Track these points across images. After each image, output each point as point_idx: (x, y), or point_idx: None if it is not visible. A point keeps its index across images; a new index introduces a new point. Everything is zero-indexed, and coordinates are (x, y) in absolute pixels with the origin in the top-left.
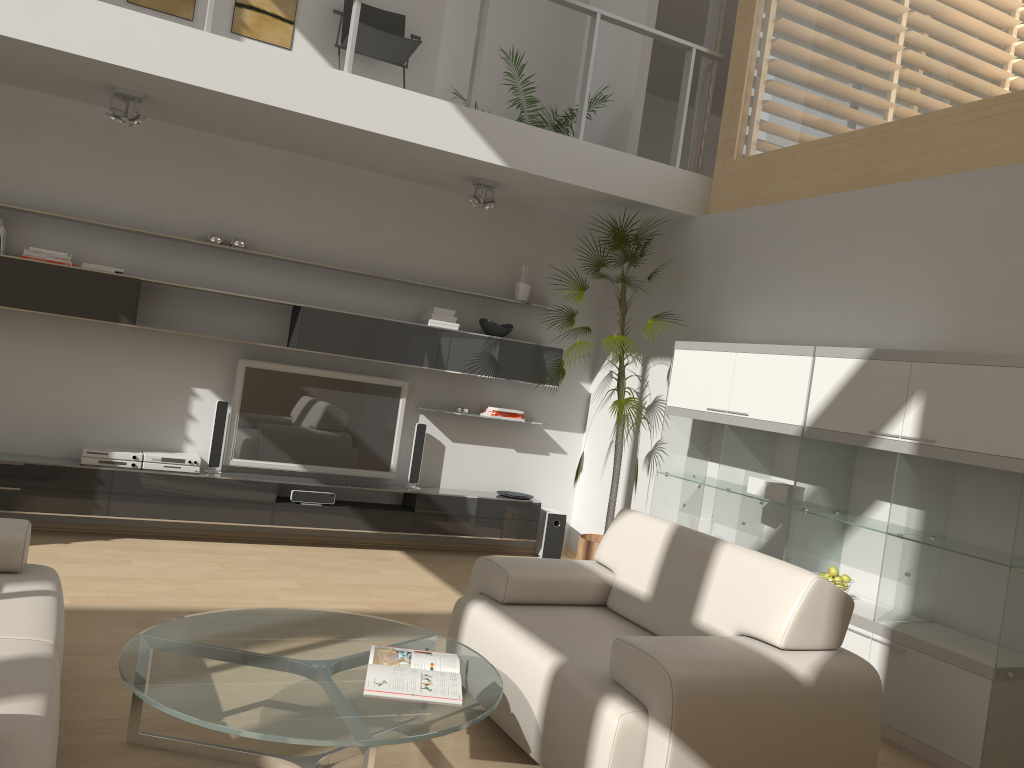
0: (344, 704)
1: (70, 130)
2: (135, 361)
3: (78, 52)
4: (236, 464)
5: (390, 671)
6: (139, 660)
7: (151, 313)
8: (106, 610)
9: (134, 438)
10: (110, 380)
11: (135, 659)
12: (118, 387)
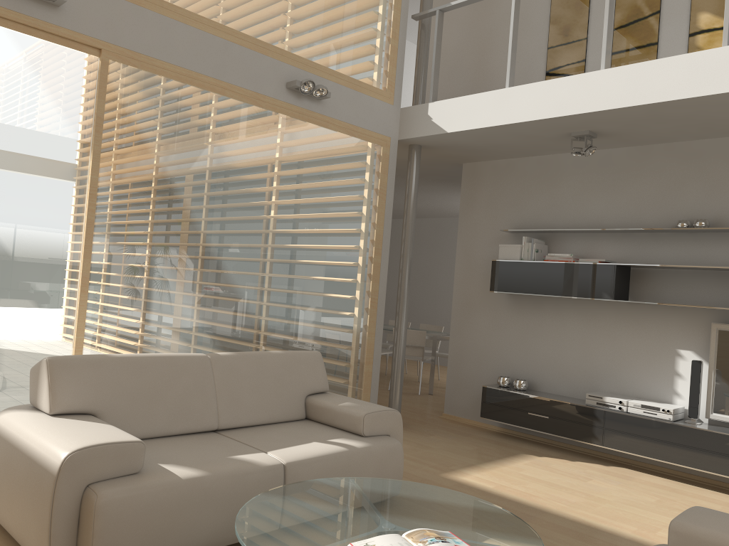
0: (318, 543)
1: (580, 171)
2: (631, 329)
3: (521, 120)
4: (715, 418)
5: (392, 542)
6: (304, 484)
7: (640, 291)
8: (503, 497)
9: (634, 389)
10: (614, 343)
11: (304, 484)
12: (620, 349)
